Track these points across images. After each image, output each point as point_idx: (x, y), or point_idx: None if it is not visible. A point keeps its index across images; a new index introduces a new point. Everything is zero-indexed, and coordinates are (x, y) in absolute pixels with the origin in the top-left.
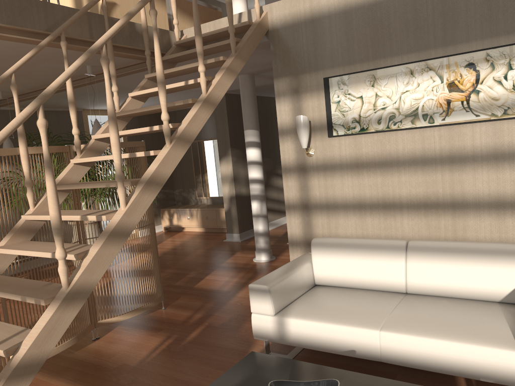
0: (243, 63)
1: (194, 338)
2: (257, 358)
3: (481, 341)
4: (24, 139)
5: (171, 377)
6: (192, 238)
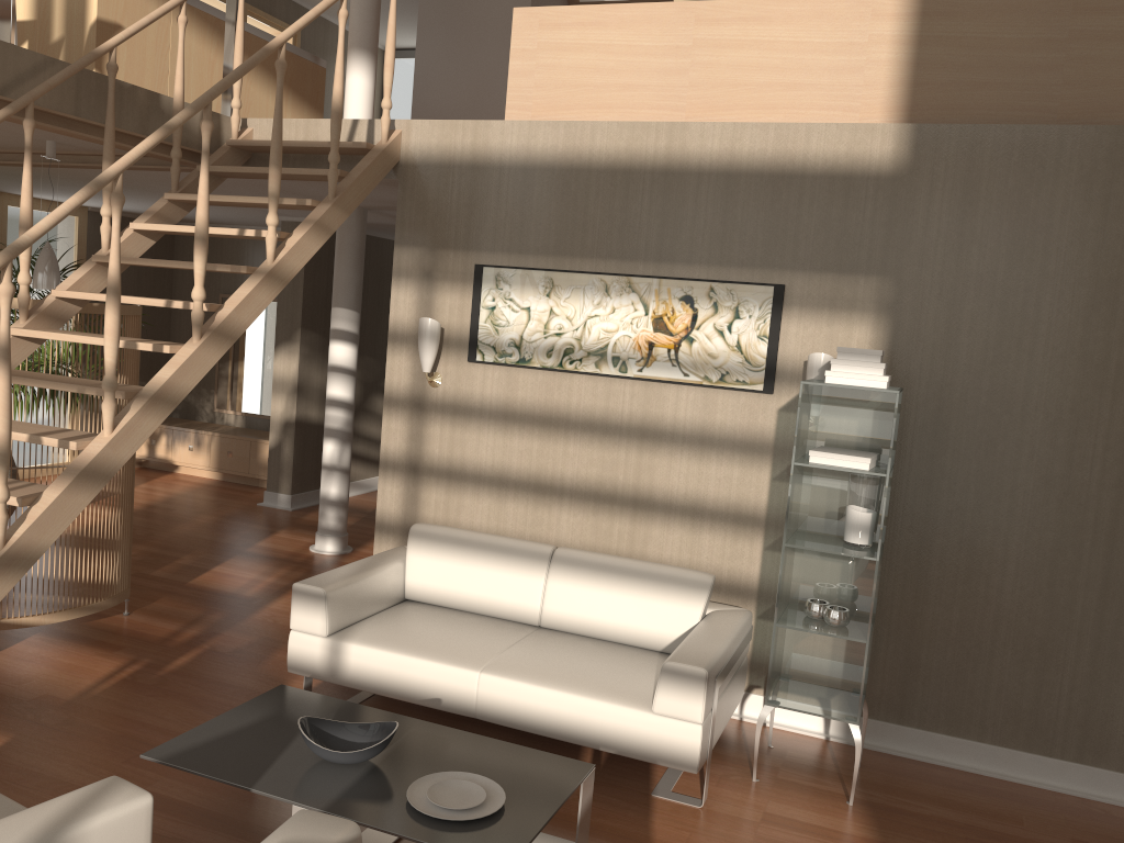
0: (344, 216)
1: (181, 667)
2: (288, 694)
3: (610, 695)
4: None
5: (135, 721)
6: (193, 490)
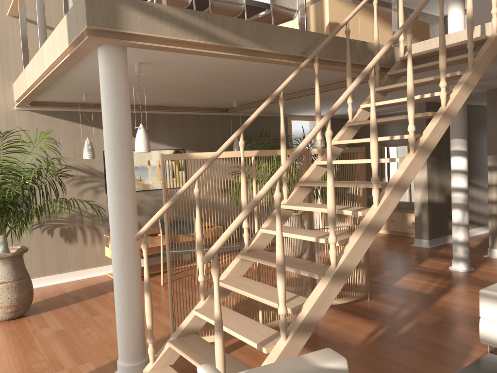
0: (478, 77)
1: (407, 332)
2: (496, 360)
3: None
4: (285, 143)
5: (394, 362)
6: (377, 239)
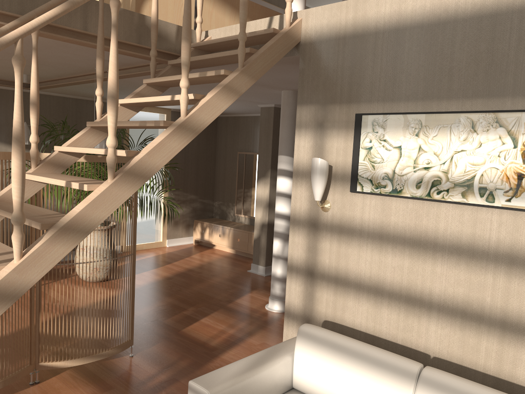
0: (251, 81)
1: None
2: None
3: None
4: None
5: None
6: (217, 260)
